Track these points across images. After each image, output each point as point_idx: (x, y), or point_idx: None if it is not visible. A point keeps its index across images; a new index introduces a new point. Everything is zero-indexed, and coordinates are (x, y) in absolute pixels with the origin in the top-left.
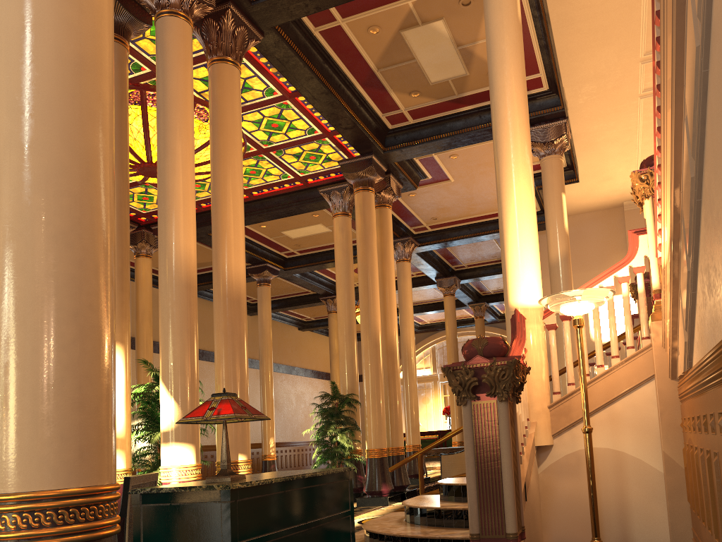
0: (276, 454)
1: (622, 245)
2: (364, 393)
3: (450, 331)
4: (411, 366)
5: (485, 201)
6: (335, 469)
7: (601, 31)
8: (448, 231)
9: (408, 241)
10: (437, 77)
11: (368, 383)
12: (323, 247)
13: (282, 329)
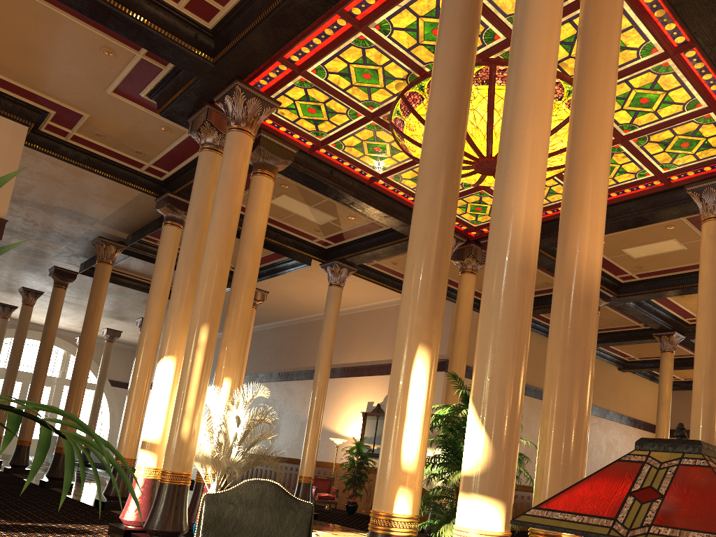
0: None
1: None
2: None
3: None
4: None
5: None
6: None
7: None
8: None
9: None
10: None
11: None
12: (670, 270)
13: (600, 368)
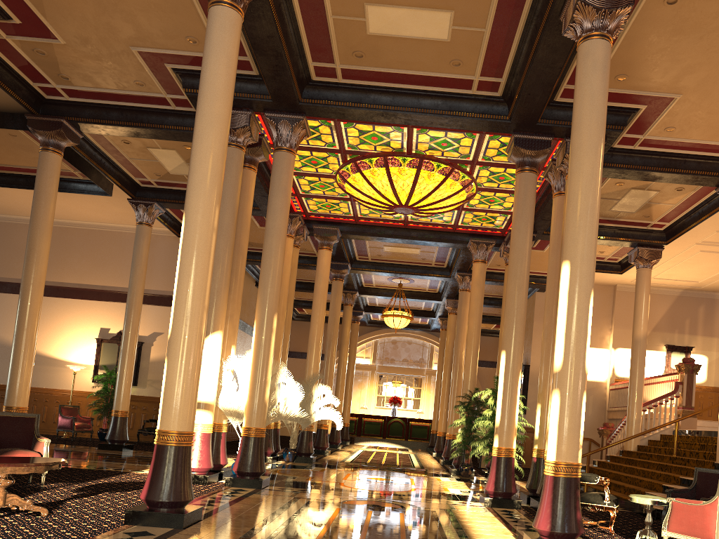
0: None
1: (609, 314)
2: None
3: (450, 343)
4: (461, 374)
5: (544, 265)
6: None
7: (716, 215)
8: (497, 274)
9: None
10: (617, 209)
11: None
12: (394, 260)
13: None
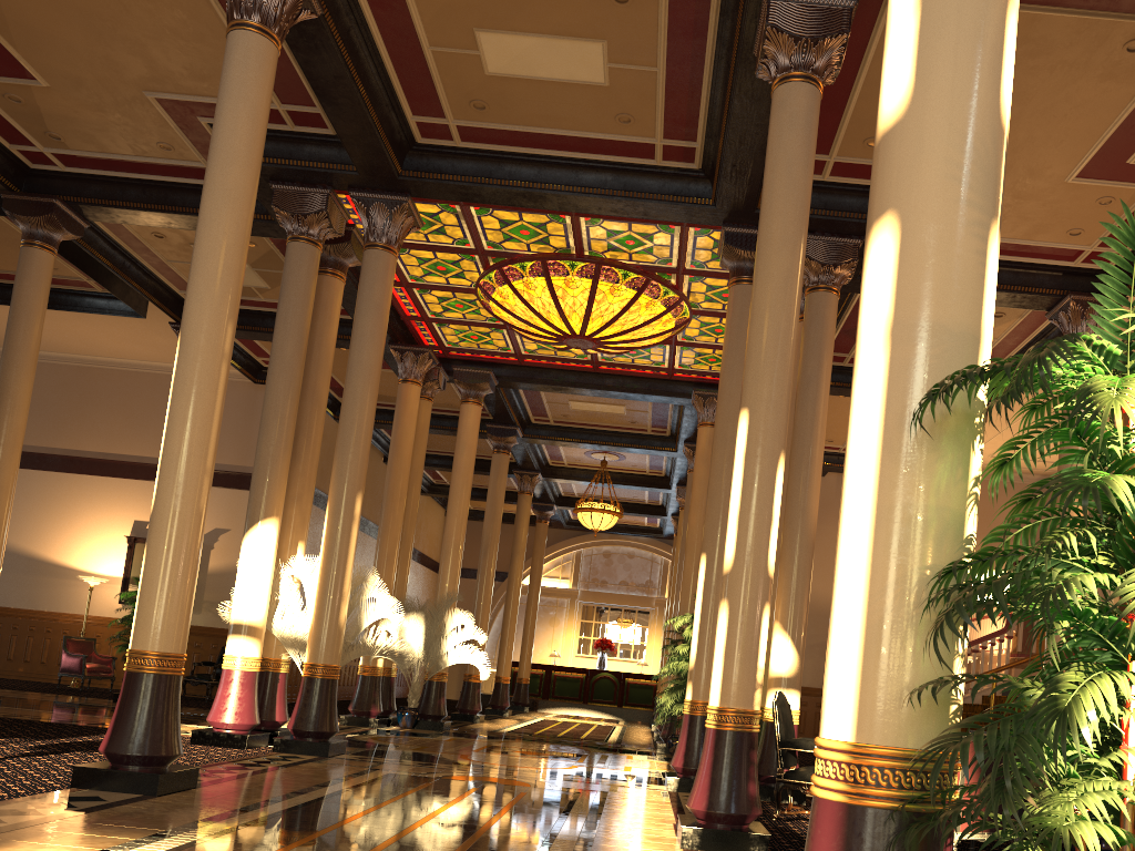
0: None
1: None
2: None
3: None
4: None
5: None
6: None
7: None
8: None
9: None
10: None
11: None
12: (590, 424)
13: None
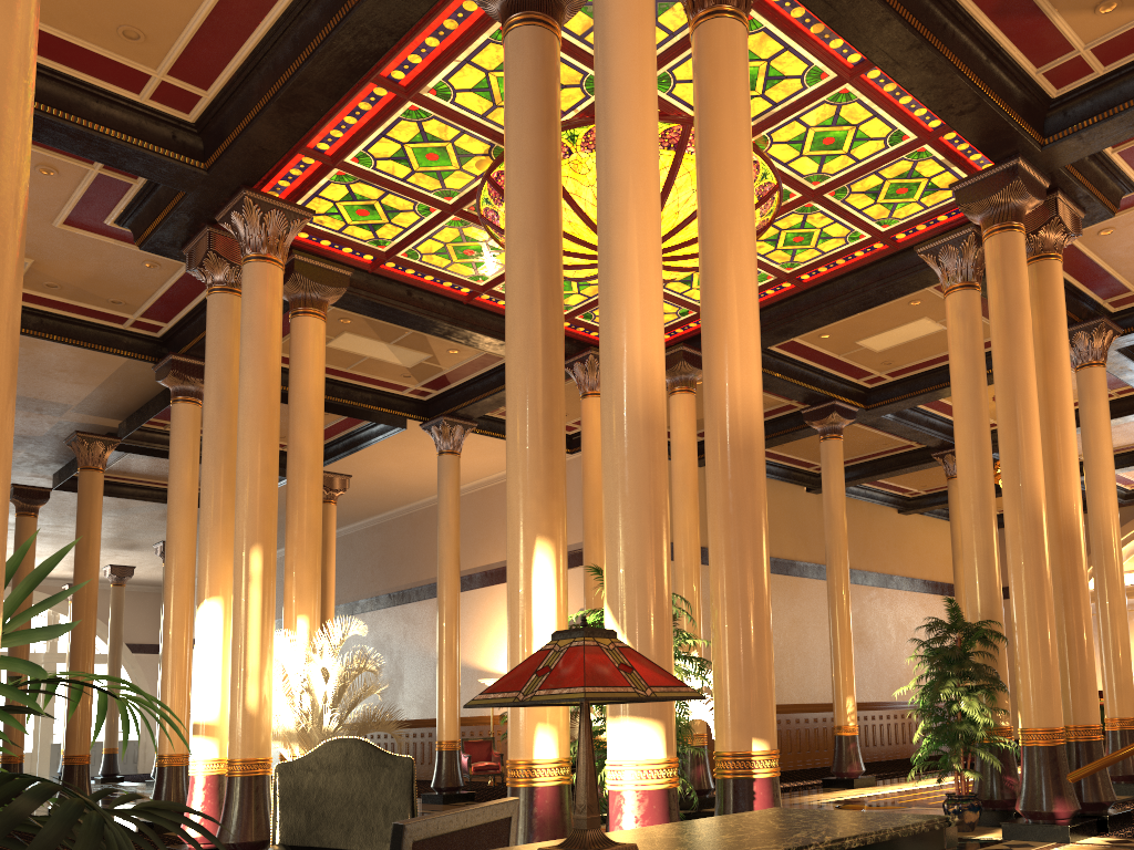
0: (864, 723)
1: None
2: (1012, 619)
3: None
4: (1112, 566)
5: None
6: (904, 826)
7: None
8: None
9: (1099, 325)
10: None
11: (1020, 600)
12: (932, 361)
13: (870, 514)
